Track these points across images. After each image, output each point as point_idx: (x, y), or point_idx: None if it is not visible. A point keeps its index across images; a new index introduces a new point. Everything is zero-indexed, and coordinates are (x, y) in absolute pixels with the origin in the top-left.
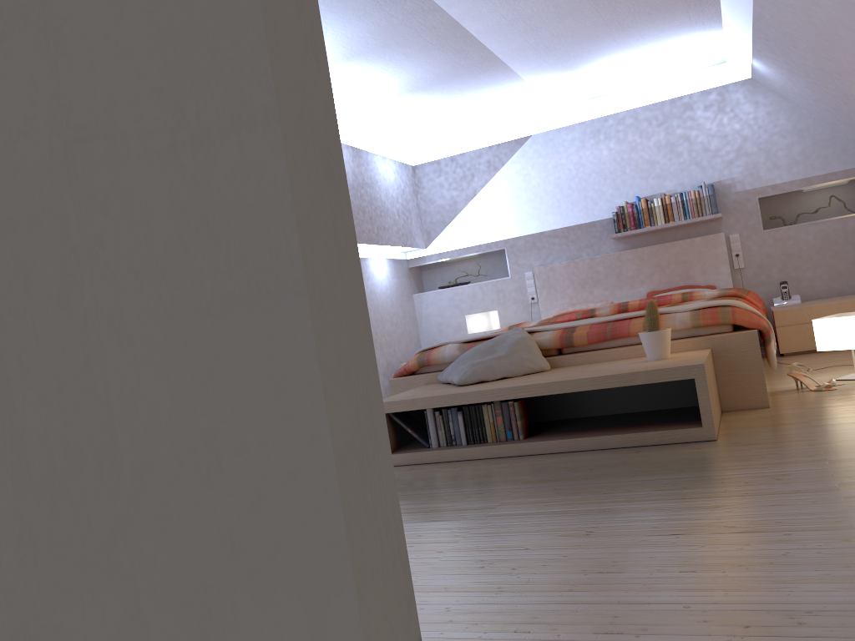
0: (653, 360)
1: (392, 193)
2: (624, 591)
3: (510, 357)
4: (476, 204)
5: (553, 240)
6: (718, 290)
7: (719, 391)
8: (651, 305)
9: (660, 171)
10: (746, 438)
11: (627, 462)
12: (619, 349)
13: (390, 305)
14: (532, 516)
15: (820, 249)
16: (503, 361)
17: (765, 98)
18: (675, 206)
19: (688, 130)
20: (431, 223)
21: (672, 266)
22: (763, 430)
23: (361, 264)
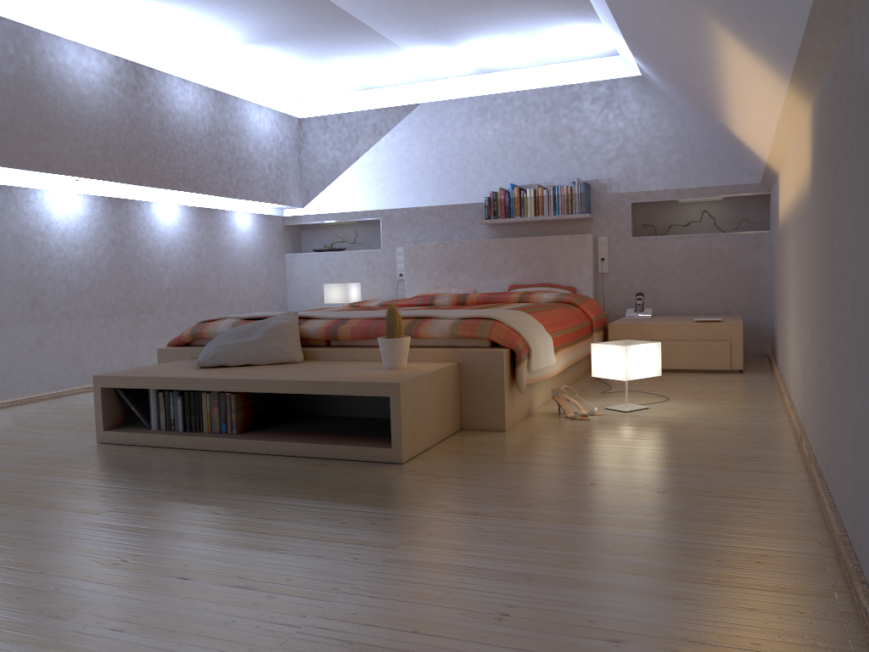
0: (386, 368)
1: (265, 145)
2: (27, 646)
3: (260, 344)
4: (357, 168)
5: (429, 218)
6: (555, 295)
7: (461, 408)
8: (391, 310)
9: (540, 160)
10: (429, 466)
11: (292, 477)
12: (375, 350)
13: (251, 263)
14: (112, 530)
15: (683, 265)
16: (251, 347)
17: (652, 98)
18: (546, 200)
19: (573, 121)
20: (311, 181)
21: (537, 261)
22: (458, 458)
23: (218, 216)
